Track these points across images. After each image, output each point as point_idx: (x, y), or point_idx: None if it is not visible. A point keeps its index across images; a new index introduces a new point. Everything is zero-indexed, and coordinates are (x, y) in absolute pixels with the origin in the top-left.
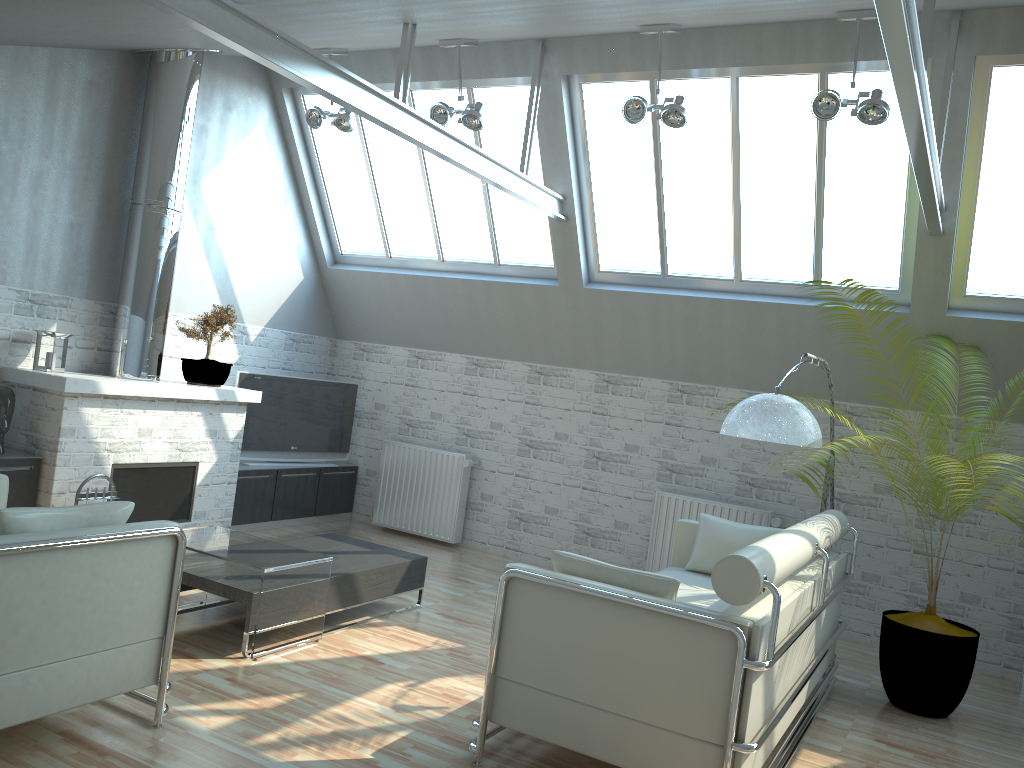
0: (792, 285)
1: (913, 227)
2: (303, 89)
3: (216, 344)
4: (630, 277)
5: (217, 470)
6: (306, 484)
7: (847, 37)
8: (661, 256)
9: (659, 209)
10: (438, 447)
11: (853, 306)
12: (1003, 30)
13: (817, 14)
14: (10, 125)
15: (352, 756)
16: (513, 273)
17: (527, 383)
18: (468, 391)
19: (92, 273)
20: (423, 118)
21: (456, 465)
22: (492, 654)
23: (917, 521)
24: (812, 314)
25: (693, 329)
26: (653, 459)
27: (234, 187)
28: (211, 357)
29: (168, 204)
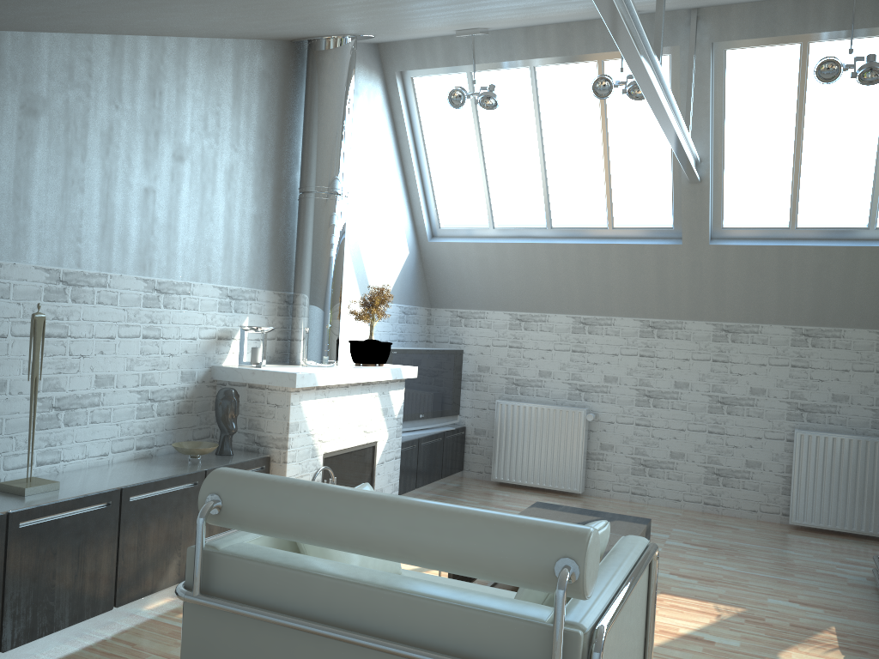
0: None
1: None
2: (414, 72)
3: (355, 323)
4: (756, 231)
5: (388, 447)
6: (436, 449)
7: None
8: (792, 210)
9: (796, 166)
10: (550, 403)
11: None
12: None
13: None
14: (208, 120)
15: None
16: (628, 235)
17: (640, 337)
18: (577, 348)
19: (271, 264)
20: (667, 88)
21: (577, 419)
22: None
23: None
24: None
25: (824, 276)
26: (781, 400)
27: (362, 170)
28: (352, 336)
29: (340, 190)
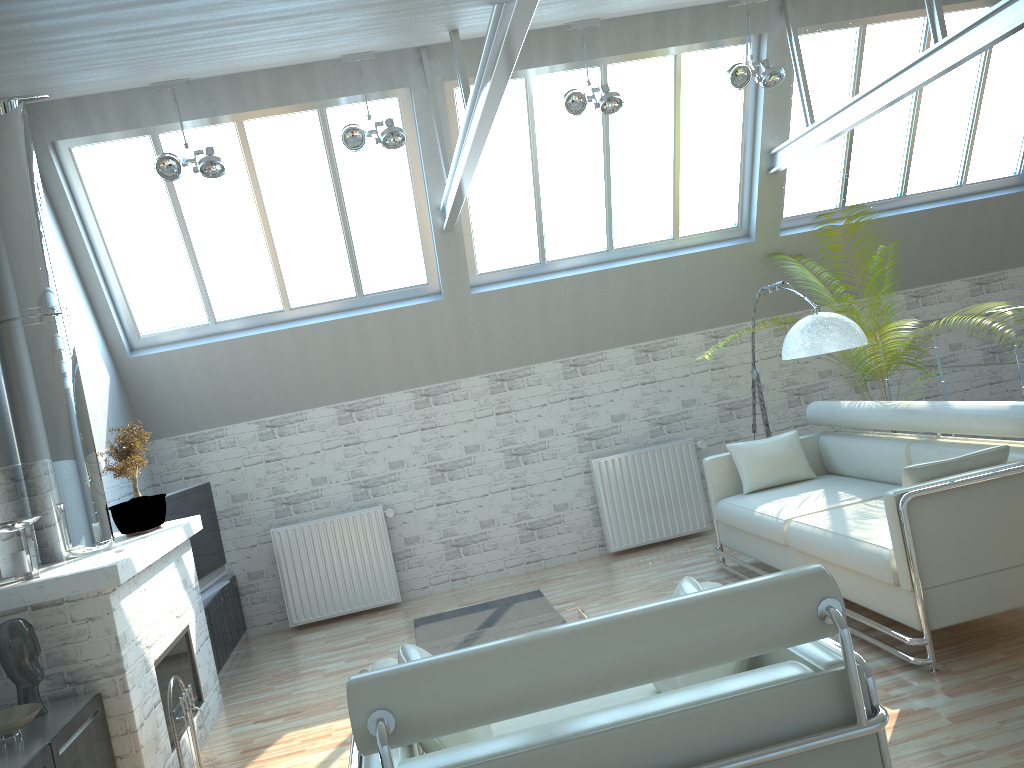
0: (657, 242)
1: (748, 172)
2: (73, 140)
3: None
4: (511, 272)
5: (198, 627)
6: (222, 614)
7: (707, 21)
8: (541, 244)
9: (539, 200)
10: (334, 513)
11: (711, 247)
12: (814, 6)
13: (716, 1)
14: None
15: (891, 717)
16: (381, 300)
17: (416, 410)
18: (350, 441)
19: None
20: None
21: (375, 520)
22: (918, 572)
23: (788, 403)
24: (682, 262)
25: (581, 304)
26: (569, 435)
27: None
28: None
29: (60, 308)
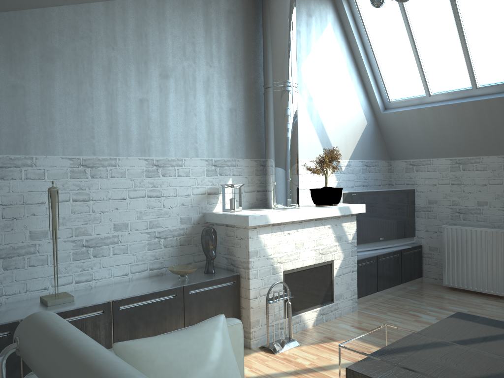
0: None
1: None
2: None
3: (323, 176)
4: None
5: (344, 264)
6: (394, 263)
7: None
8: None
9: None
10: (488, 226)
11: None
12: None
13: None
14: (186, 48)
15: None
16: None
17: None
18: None
19: (247, 140)
20: None
21: None
22: None
23: None
24: None
25: None
26: None
27: (320, 68)
28: (321, 185)
29: (288, 83)
